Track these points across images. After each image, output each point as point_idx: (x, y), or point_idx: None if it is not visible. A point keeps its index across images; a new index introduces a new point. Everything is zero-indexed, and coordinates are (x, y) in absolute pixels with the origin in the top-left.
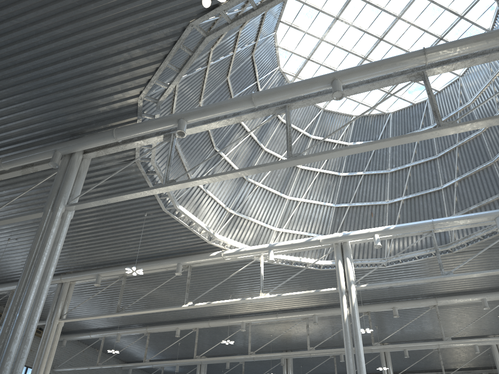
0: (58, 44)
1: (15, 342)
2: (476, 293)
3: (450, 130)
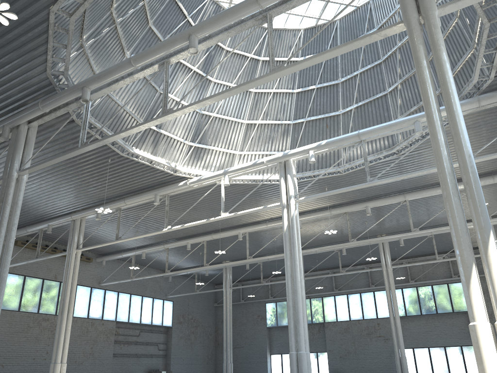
0: None
1: None
2: None
3: (277, 74)
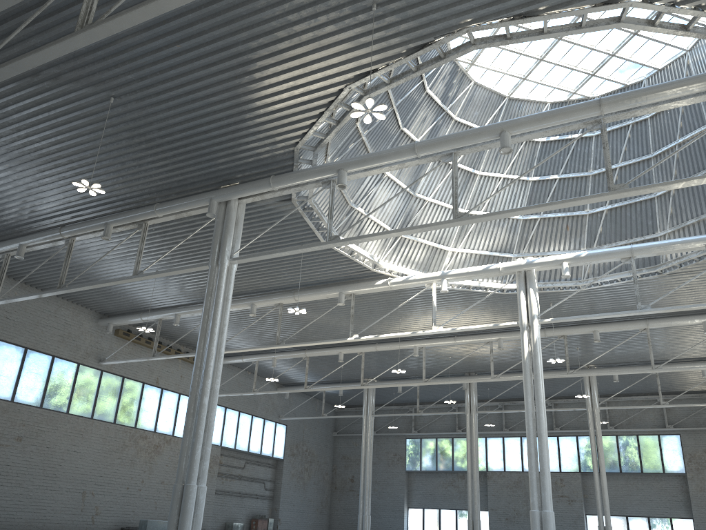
0: (213, 108)
1: (206, 395)
2: (698, 314)
3: (620, 195)
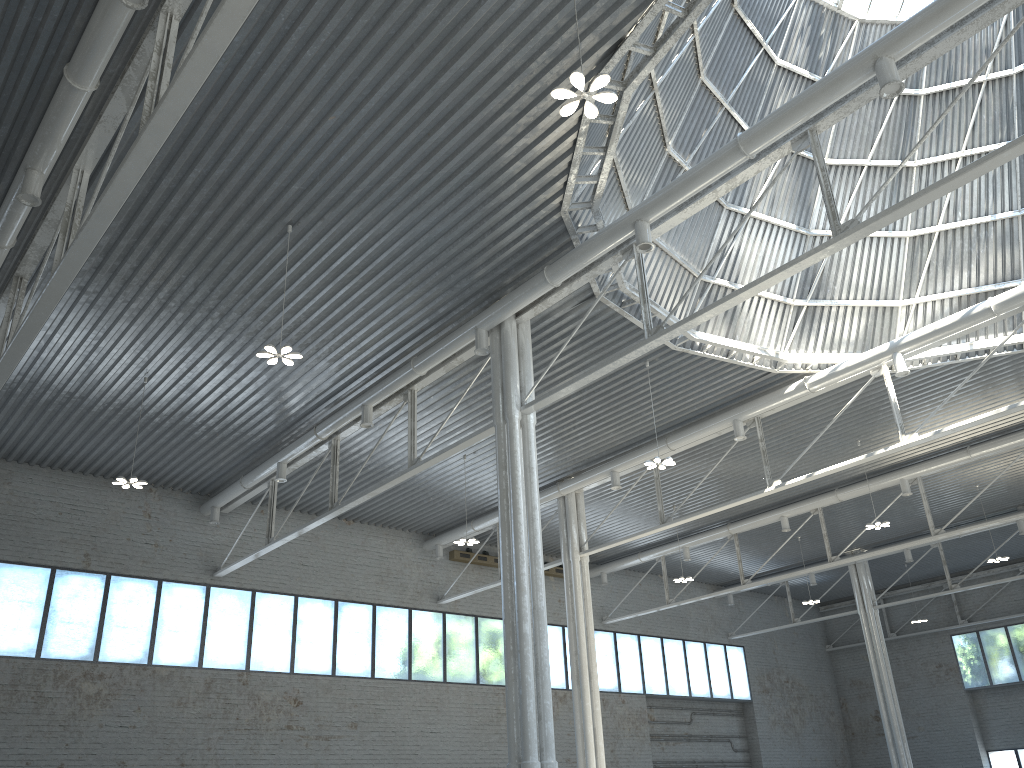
0: (420, 192)
1: (526, 620)
2: None
3: None
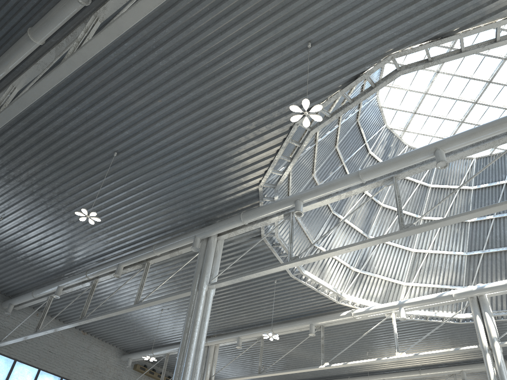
0: (191, 154)
1: None
2: None
3: None
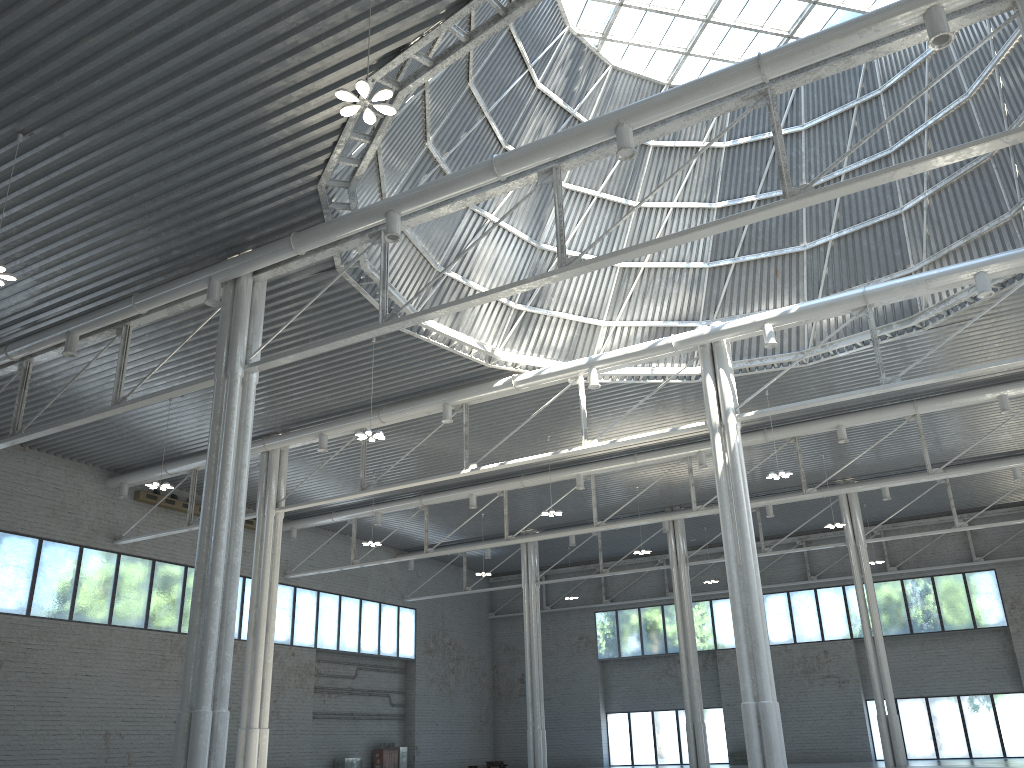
0: (177, 135)
1: (219, 574)
2: (989, 386)
3: (801, 202)
